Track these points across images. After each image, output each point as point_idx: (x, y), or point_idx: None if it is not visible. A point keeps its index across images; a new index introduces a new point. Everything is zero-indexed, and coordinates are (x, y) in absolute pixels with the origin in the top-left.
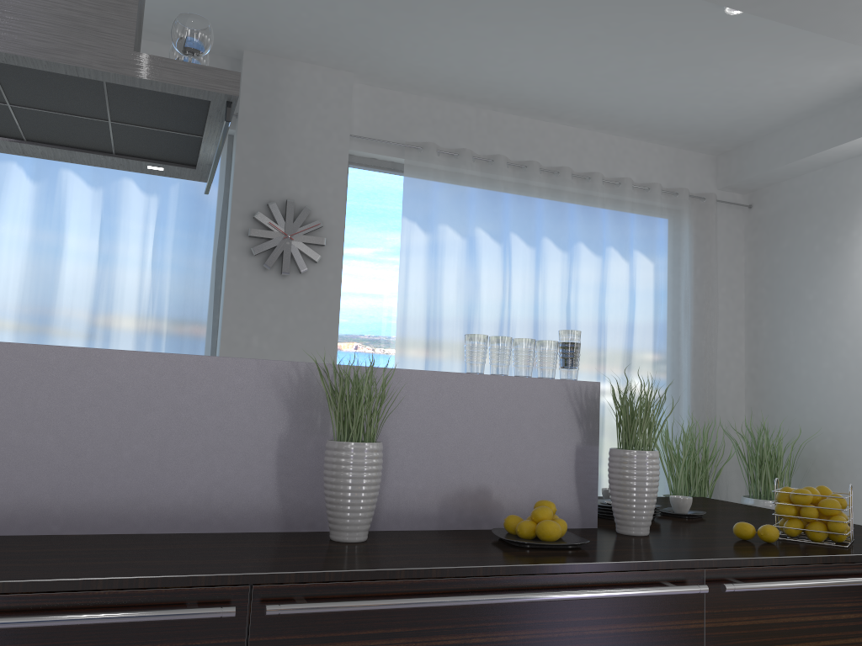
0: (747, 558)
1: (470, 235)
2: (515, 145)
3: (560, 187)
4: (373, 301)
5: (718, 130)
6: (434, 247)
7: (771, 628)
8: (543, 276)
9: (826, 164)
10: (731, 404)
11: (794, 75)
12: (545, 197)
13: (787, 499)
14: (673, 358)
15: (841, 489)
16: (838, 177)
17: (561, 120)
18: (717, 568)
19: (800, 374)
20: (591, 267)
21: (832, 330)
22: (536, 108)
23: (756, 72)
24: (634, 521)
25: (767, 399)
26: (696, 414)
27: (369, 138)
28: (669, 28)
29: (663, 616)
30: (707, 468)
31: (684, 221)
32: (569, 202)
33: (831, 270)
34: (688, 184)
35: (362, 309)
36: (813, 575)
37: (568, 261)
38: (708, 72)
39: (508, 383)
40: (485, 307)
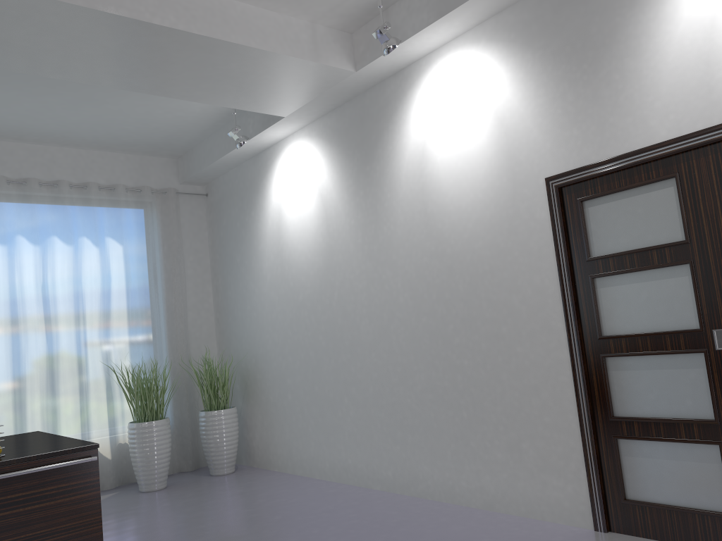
0: None
1: None
2: None
3: (28, 195)
4: None
5: (159, 143)
6: None
7: None
8: (19, 266)
9: (235, 164)
10: (205, 342)
11: (173, 107)
12: (16, 203)
13: None
14: (148, 315)
15: (261, 393)
16: (243, 173)
17: (26, 141)
18: None
19: (238, 315)
20: (64, 254)
21: (249, 283)
22: None
23: (143, 106)
24: None
25: (225, 335)
26: (172, 354)
27: None
28: (44, 80)
29: None
30: (158, 396)
31: (148, 211)
32: (38, 205)
33: (245, 240)
34: (153, 182)
35: None
36: None
37: (41, 252)
38: (108, 107)
39: None
40: None
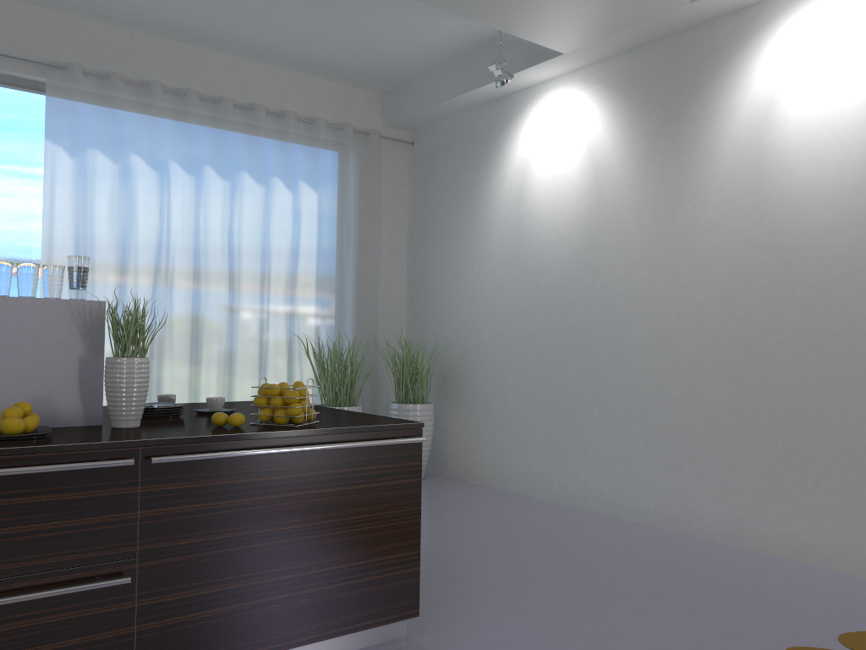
0: (184, 437)
1: (124, 161)
2: (174, 71)
3: (221, 117)
4: (17, 226)
5: (374, 71)
6: (83, 172)
7: (206, 490)
8: (205, 203)
9: (464, 109)
10: (393, 322)
11: (418, 26)
12: (206, 126)
13: (263, 392)
14: (337, 282)
15: (466, 391)
16: (473, 121)
17: (223, 50)
18: (154, 446)
19: (443, 295)
20: (254, 195)
21: (464, 257)
22: (193, 35)
23: (384, 21)
24: (121, 416)
25: (420, 317)
26: (359, 332)
27: (2, 54)
28: None
29: (97, 486)
30: (353, 378)
31: (348, 155)
32: (231, 132)
33: (465, 204)
34: (355, 120)
35: (5, 234)
36: (248, 448)
37: (230, 189)
38: (342, 17)
39: (5, 303)
40: (142, 233)
